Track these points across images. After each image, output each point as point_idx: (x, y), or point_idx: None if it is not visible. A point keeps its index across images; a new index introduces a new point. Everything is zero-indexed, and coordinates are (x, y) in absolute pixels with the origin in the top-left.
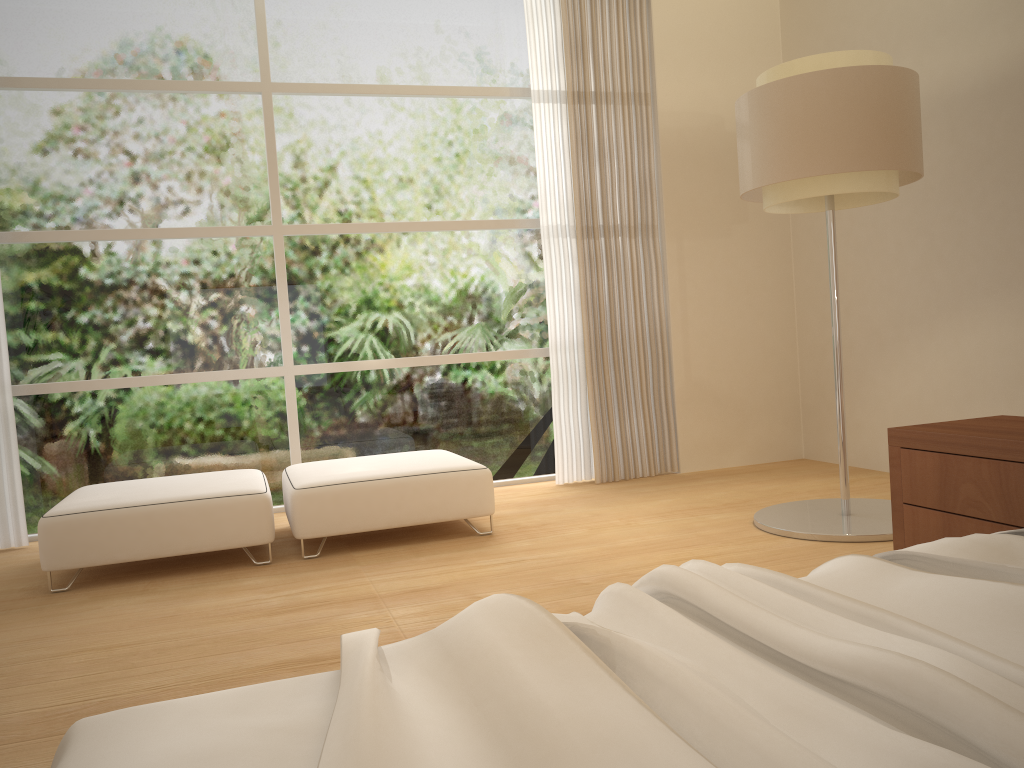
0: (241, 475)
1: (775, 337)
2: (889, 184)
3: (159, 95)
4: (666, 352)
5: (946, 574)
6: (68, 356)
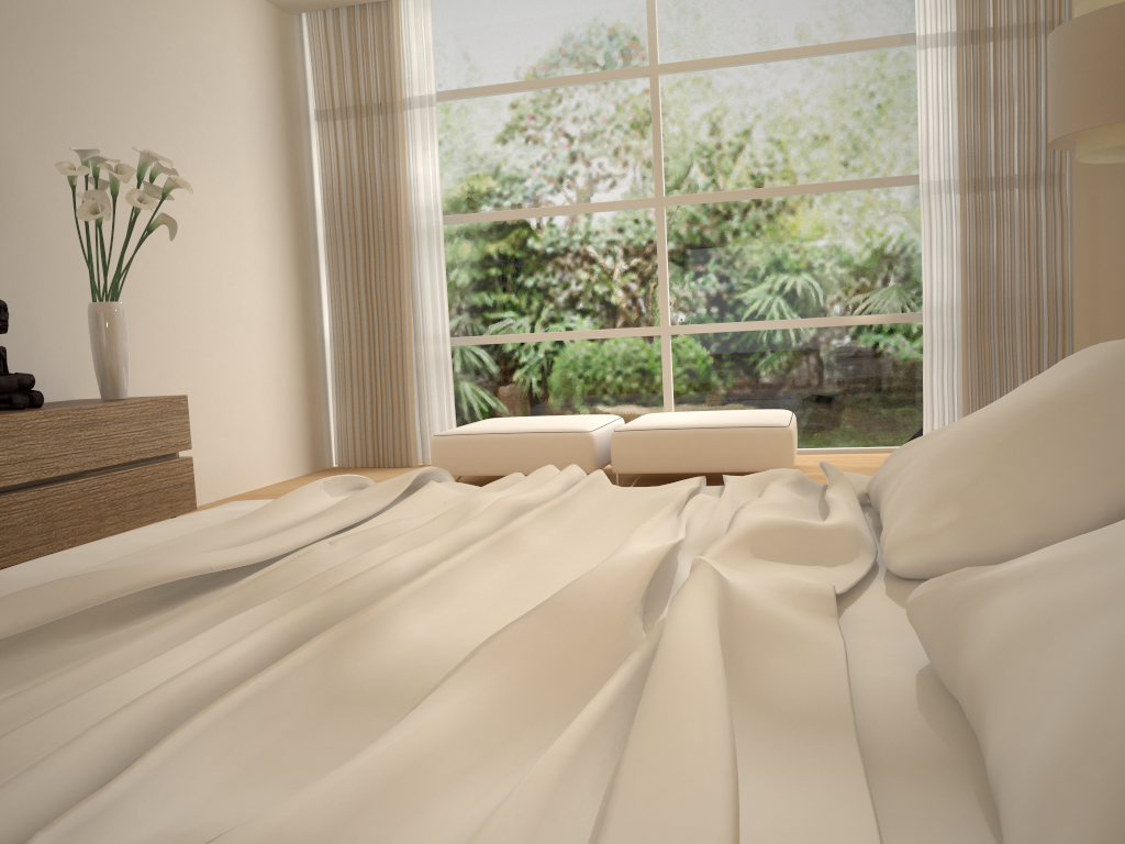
0: (593, 418)
1: None
2: None
3: (565, 89)
4: (1066, 318)
5: None
6: (493, 315)
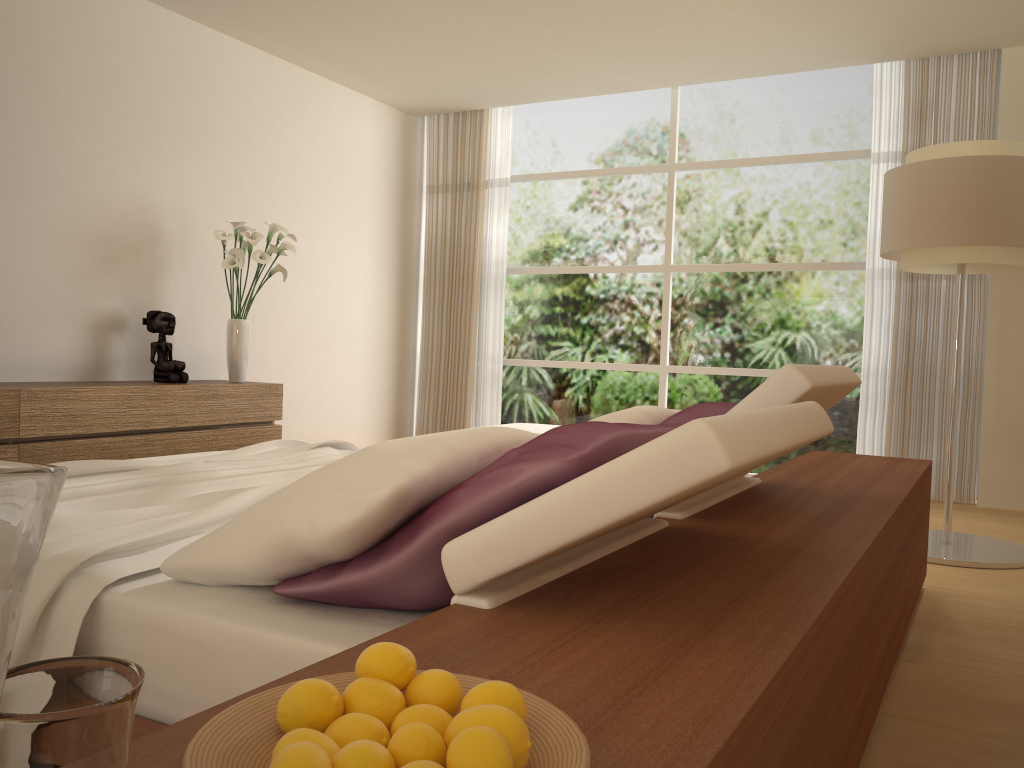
0: None
1: None
2: (981, 256)
3: (606, 178)
4: (977, 390)
5: None
6: (538, 344)
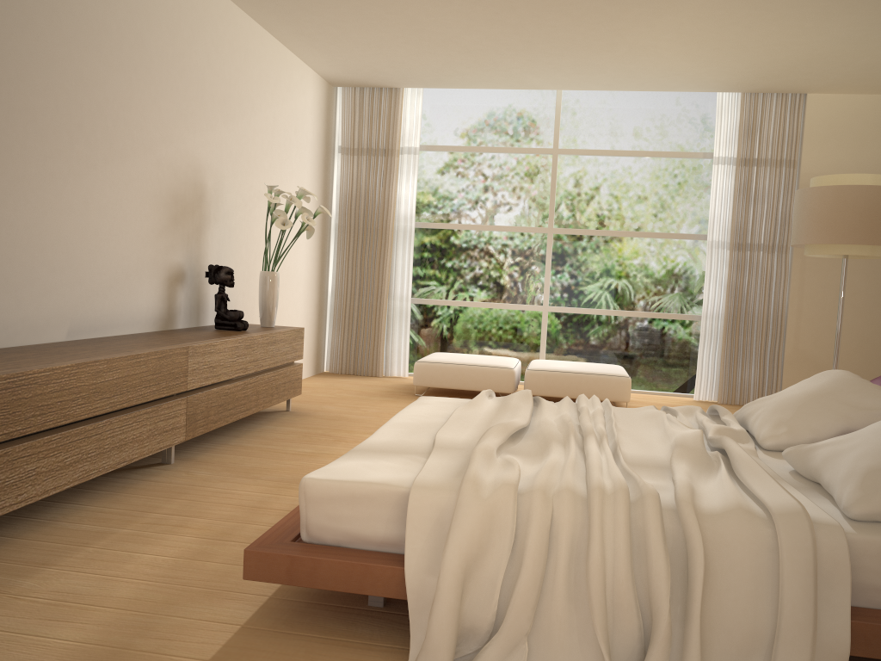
0: (507, 359)
1: (870, 330)
2: (873, 251)
3: (499, 154)
4: (782, 329)
5: (669, 413)
6: (437, 286)
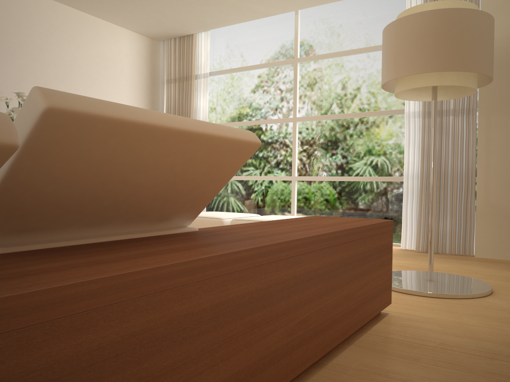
0: (241, 214)
1: None
2: (441, 80)
3: (261, 69)
4: (473, 183)
5: None
6: None
